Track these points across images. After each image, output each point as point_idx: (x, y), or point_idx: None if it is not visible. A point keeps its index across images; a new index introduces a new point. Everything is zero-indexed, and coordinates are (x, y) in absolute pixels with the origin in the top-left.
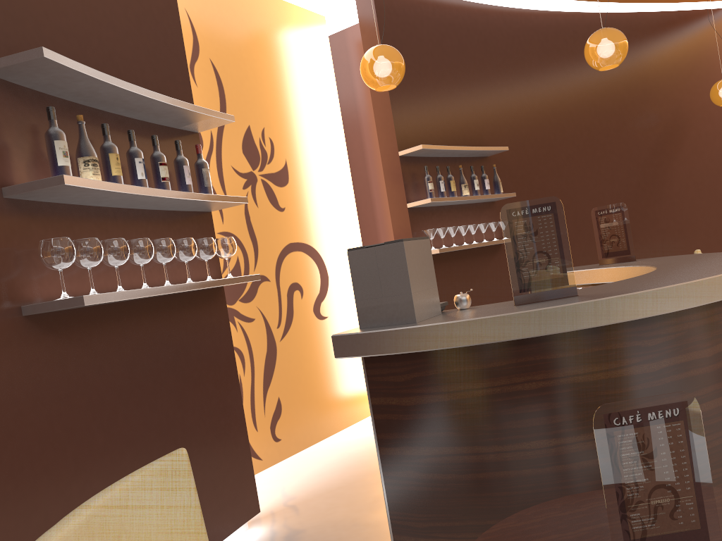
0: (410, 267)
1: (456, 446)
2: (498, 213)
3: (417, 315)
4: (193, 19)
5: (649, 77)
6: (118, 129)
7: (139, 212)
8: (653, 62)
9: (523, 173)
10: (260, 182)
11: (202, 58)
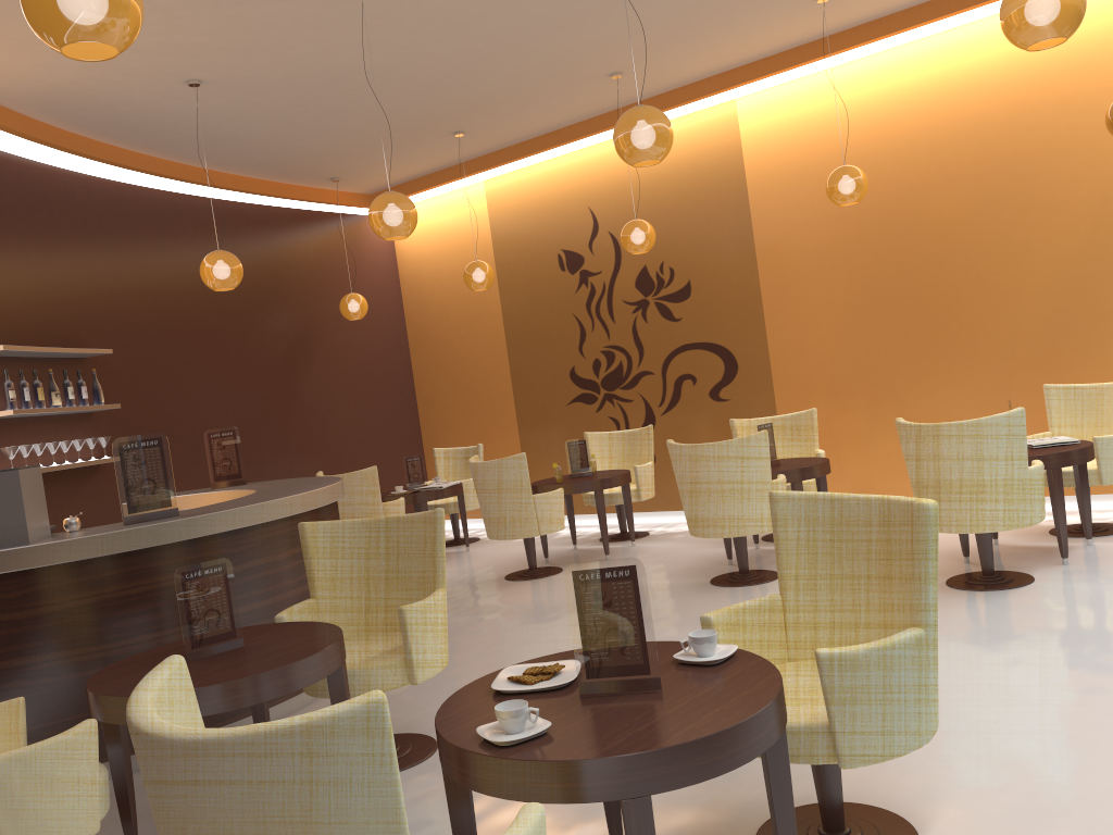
0: (25, 493)
1: (68, 650)
2: (97, 427)
3: (31, 537)
4: None
5: (279, 279)
6: None
7: None
8: (285, 262)
9: (130, 379)
10: None
11: None
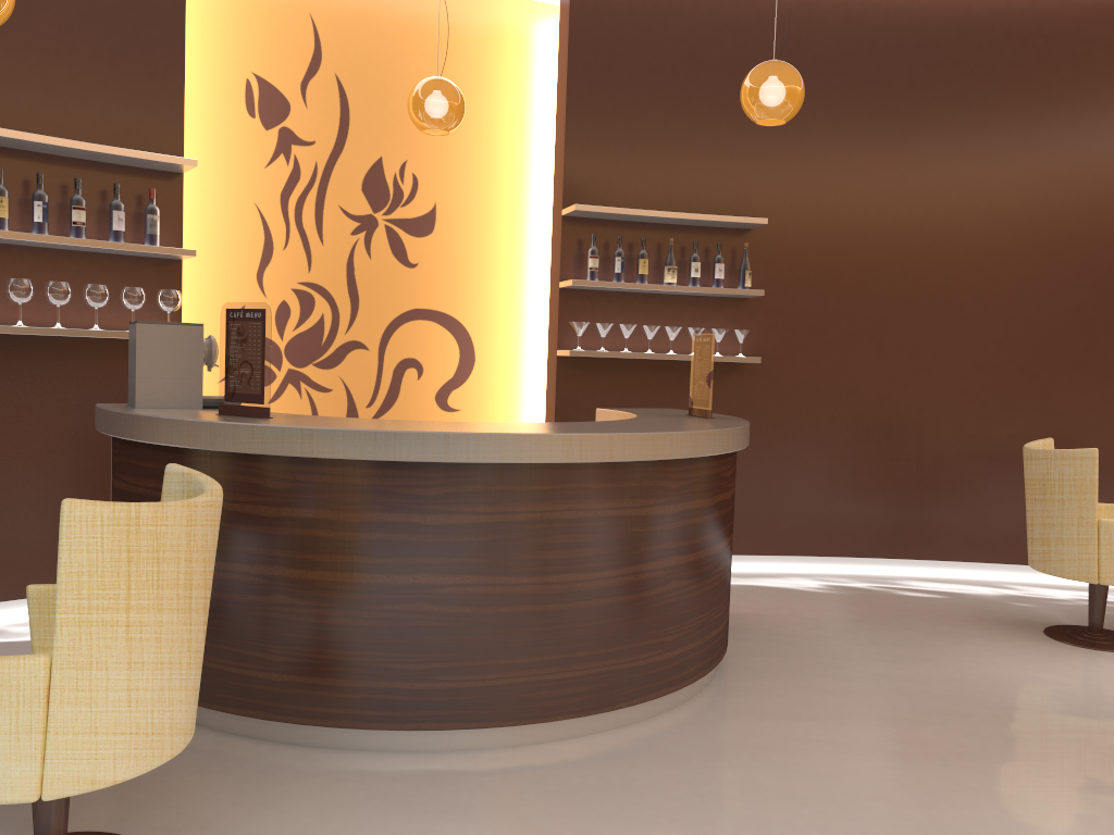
0: (143, 351)
1: None
2: (749, 317)
3: (141, 402)
4: (320, 25)
5: None
6: (50, 169)
7: (62, 252)
8: None
9: (822, 262)
10: (382, 229)
11: (322, 73)
